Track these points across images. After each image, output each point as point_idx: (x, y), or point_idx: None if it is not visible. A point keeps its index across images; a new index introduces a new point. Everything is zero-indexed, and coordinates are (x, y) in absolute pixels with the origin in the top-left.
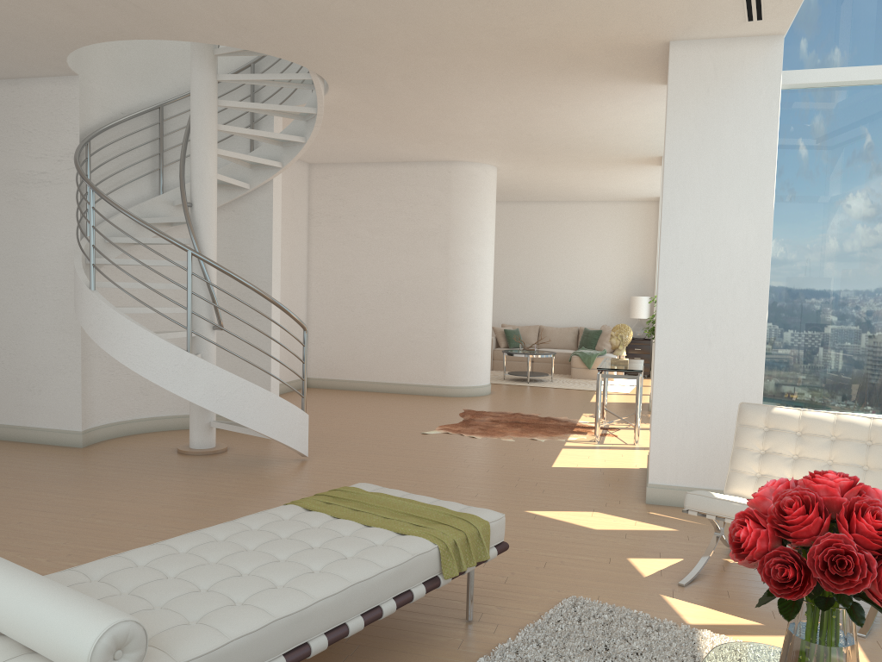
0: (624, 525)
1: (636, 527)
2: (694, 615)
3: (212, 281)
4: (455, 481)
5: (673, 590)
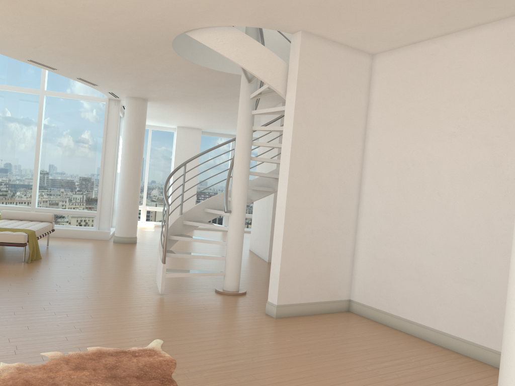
0: None
1: None
2: None
3: (232, 181)
4: (35, 296)
5: None
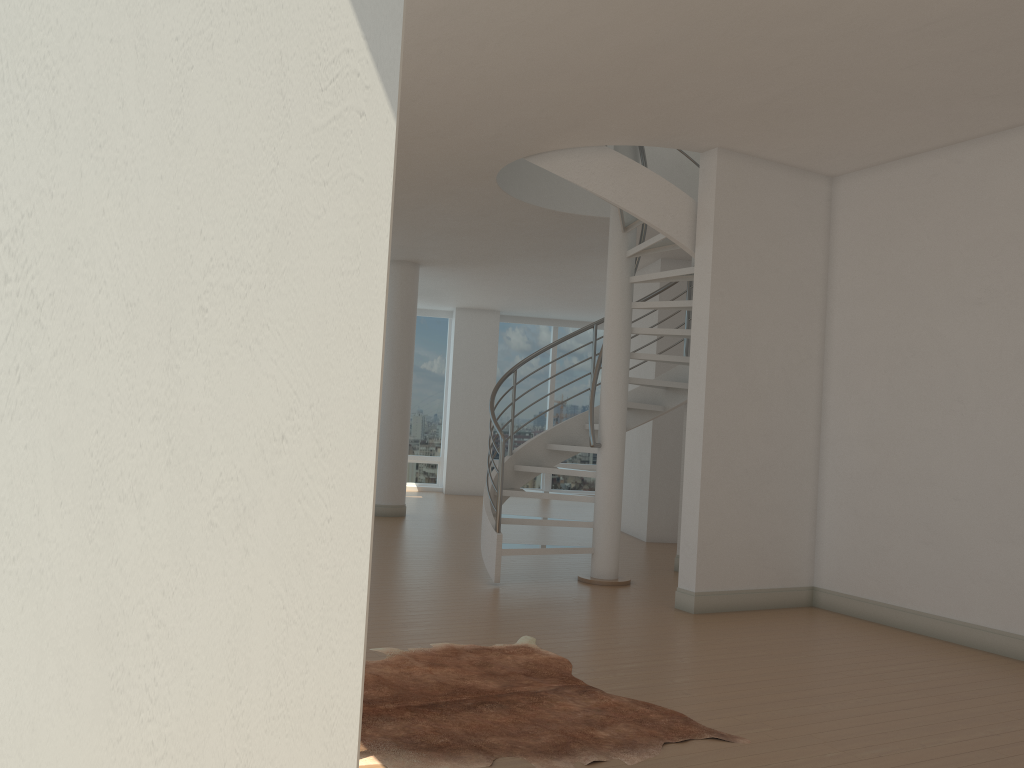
0: None
1: None
2: None
3: (601, 395)
4: None
5: None
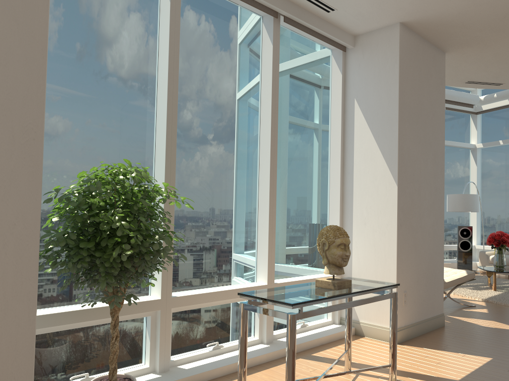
0: (473, 320)
1: (467, 318)
2: (479, 302)
3: None
4: None
5: (479, 305)
